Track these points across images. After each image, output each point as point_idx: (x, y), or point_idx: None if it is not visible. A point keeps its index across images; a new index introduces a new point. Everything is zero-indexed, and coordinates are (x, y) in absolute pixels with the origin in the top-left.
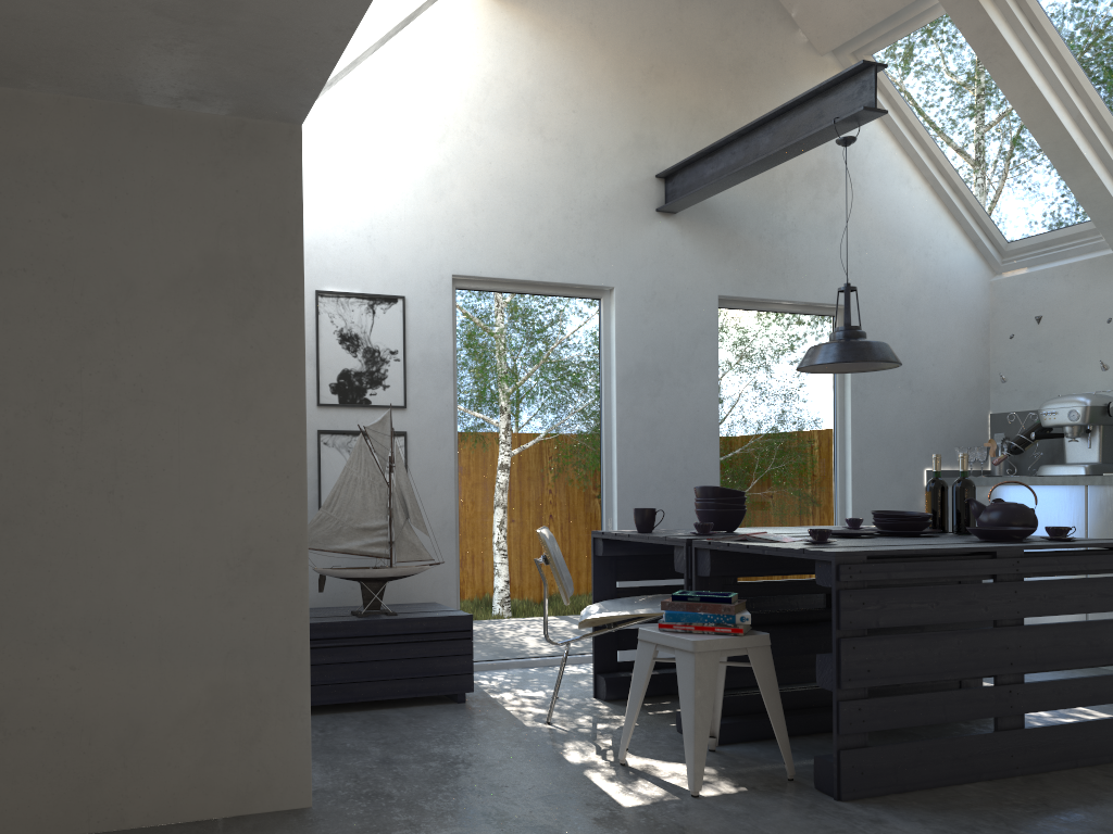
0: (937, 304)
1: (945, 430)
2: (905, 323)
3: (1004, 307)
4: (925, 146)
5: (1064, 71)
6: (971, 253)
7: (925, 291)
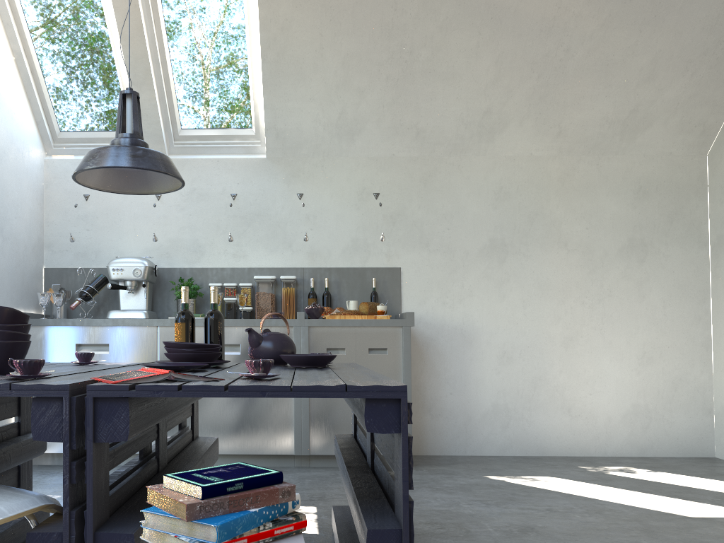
0: (18, 165)
1: (21, 277)
2: (0, 174)
3: (58, 183)
4: (19, 20)
5: (153, 4)
6: (35, 131)
7: (12, 150)
